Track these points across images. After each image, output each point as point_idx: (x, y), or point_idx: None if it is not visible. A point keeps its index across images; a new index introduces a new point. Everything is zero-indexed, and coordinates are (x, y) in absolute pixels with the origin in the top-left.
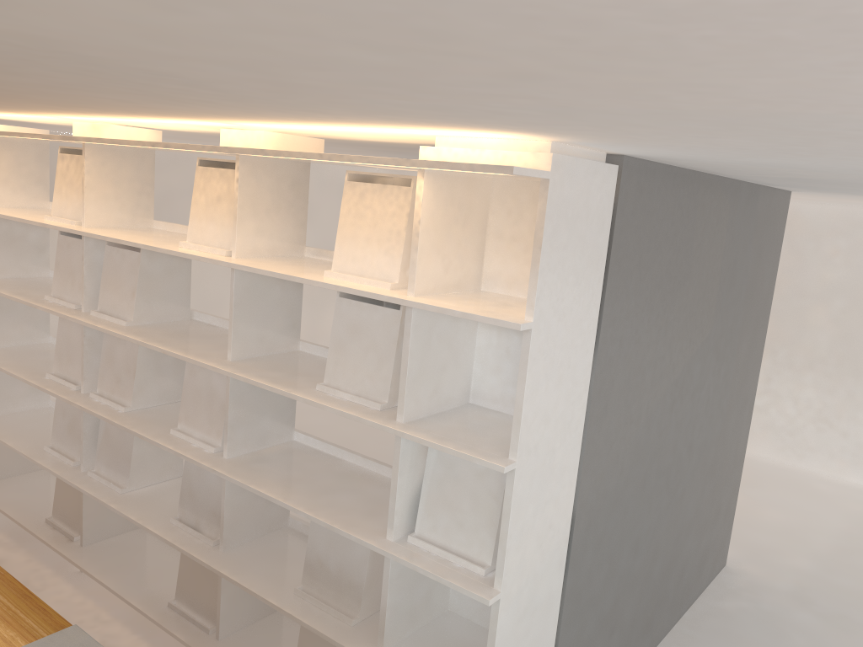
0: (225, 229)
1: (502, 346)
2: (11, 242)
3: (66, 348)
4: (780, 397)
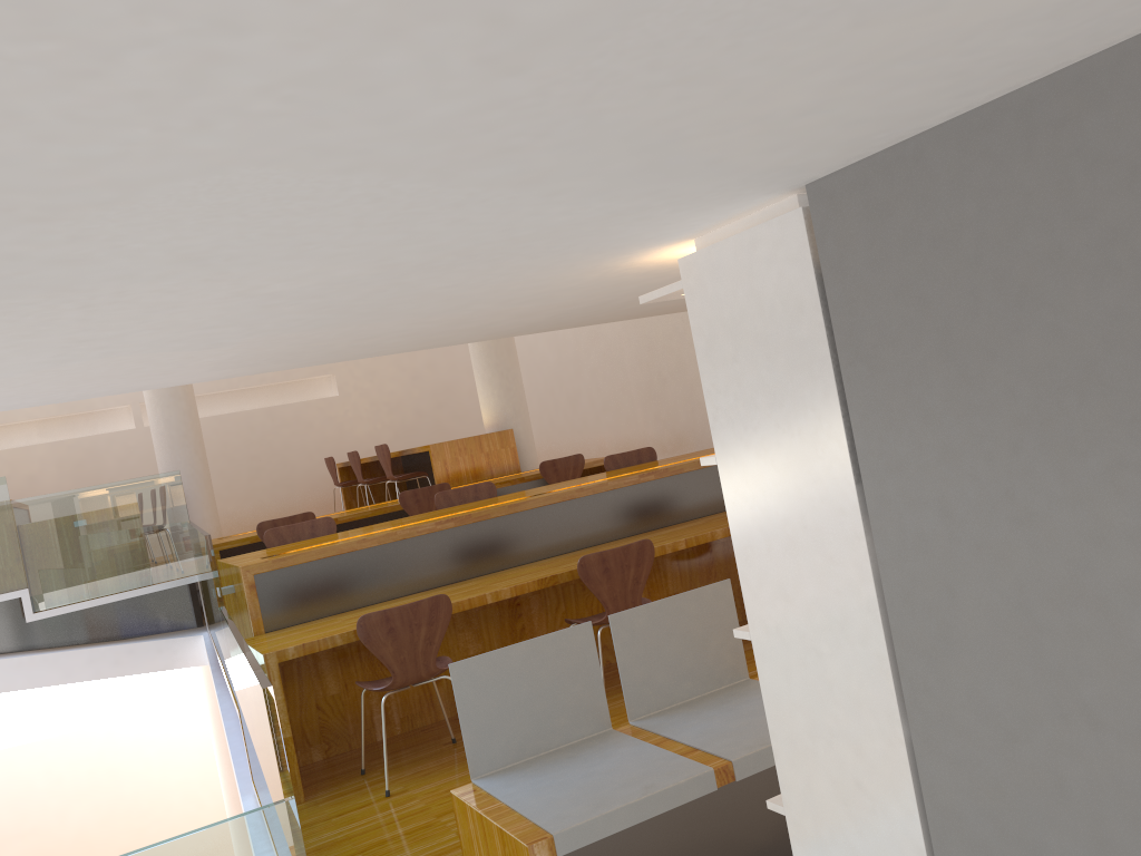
0: None
1: None
2: None
3: None
4: None
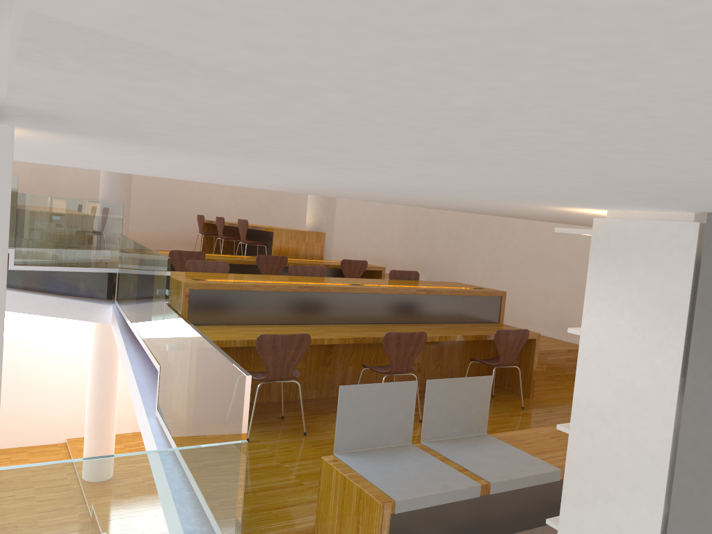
0: None
1: None
2: None
3: None
4: None
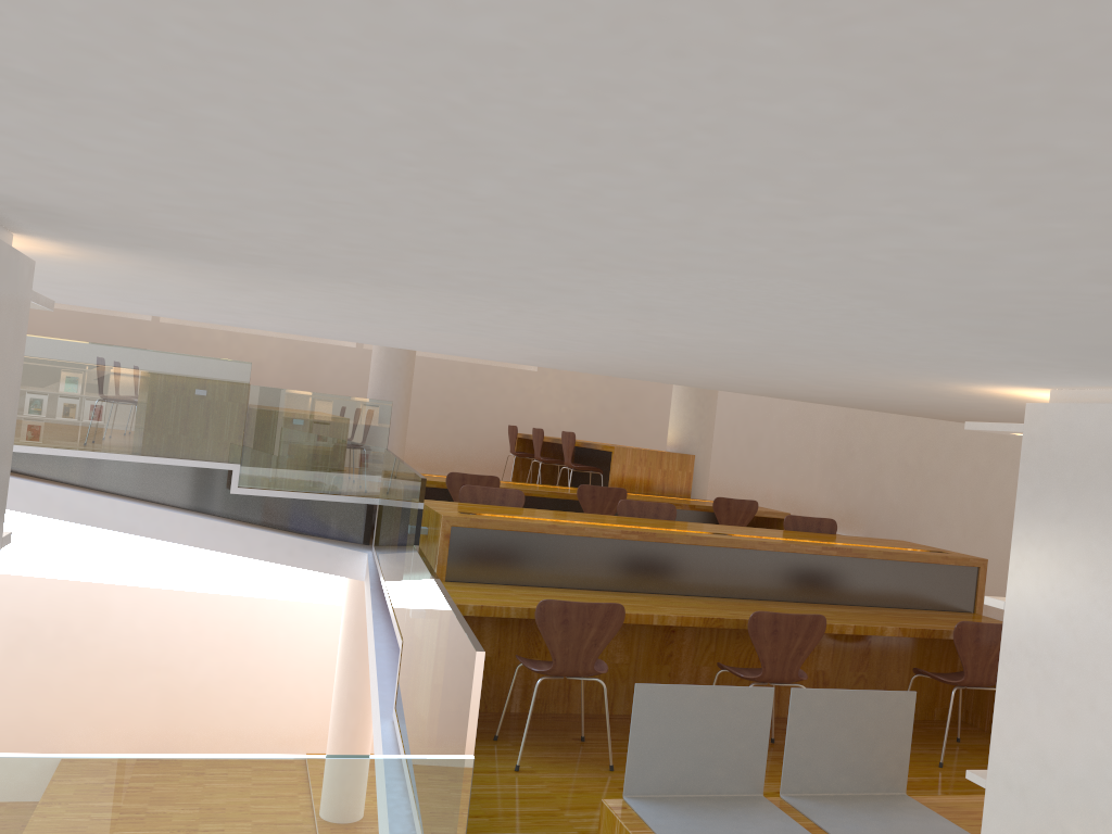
0: None
1: None
2: None
3: None
4: None
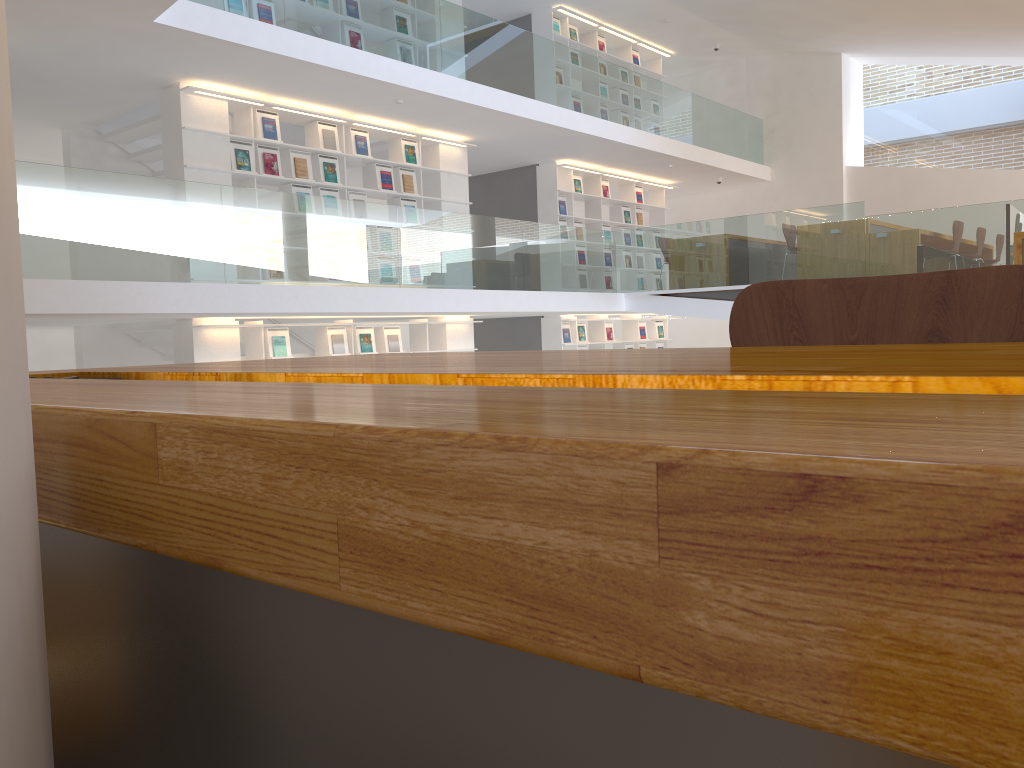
0: None
1: None
2: None
3: None
4: None
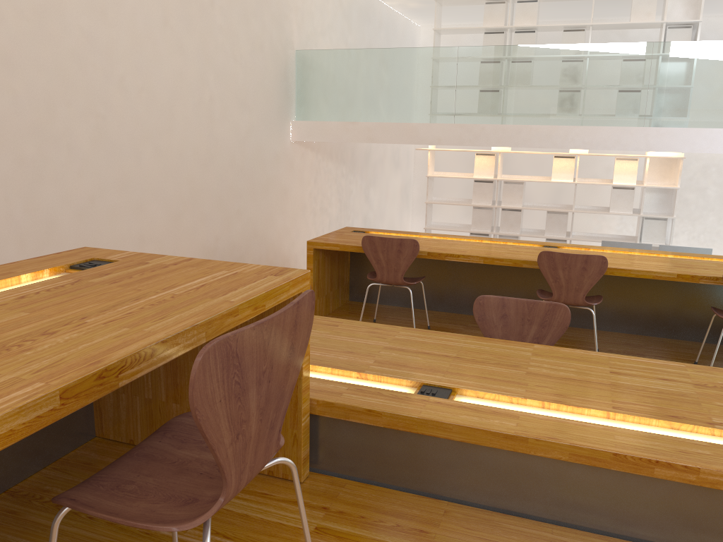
0: (569, 174)
1: (650, 196)
2: (430, 187)
3: (478, 219)
4: (627, 224)
